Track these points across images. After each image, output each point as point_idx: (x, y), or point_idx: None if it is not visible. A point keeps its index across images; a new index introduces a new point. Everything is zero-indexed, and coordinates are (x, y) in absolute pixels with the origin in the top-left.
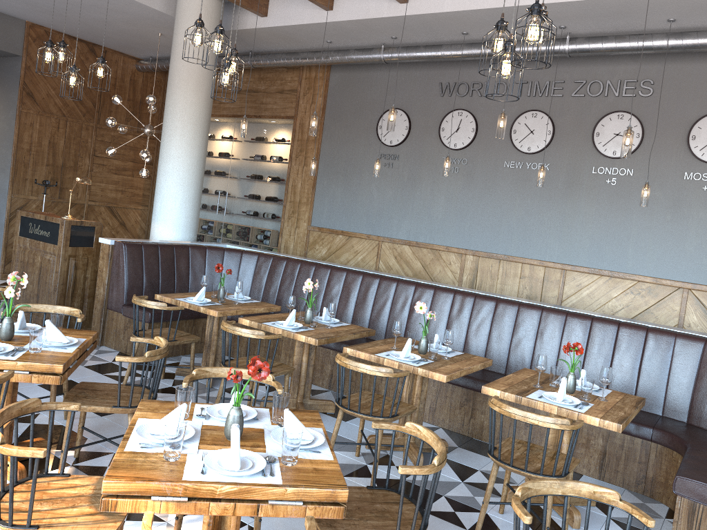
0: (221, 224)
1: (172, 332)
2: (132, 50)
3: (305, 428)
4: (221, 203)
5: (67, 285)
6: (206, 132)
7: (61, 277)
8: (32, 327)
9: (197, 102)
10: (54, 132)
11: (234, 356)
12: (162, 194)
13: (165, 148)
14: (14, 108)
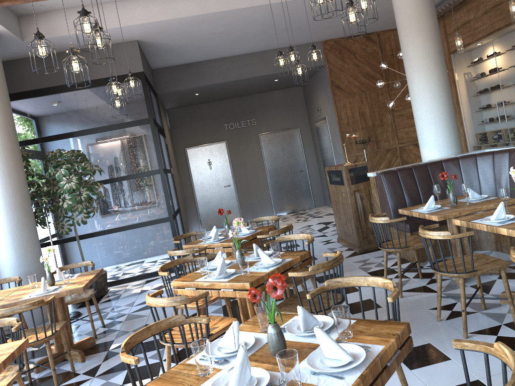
0: (507, 130)
1: (413, 239)
2: (395, 24)
3: (338, 348)
4: (501, 112)
5: (359, 212)
6: (440, 61)
7: (352, 208)
8: (268, 253)
9: (422, 41)
10: (360, 105)
11: (502, 251)
12: (419, 124)
13: (410, 88)
14: (331, 99)
